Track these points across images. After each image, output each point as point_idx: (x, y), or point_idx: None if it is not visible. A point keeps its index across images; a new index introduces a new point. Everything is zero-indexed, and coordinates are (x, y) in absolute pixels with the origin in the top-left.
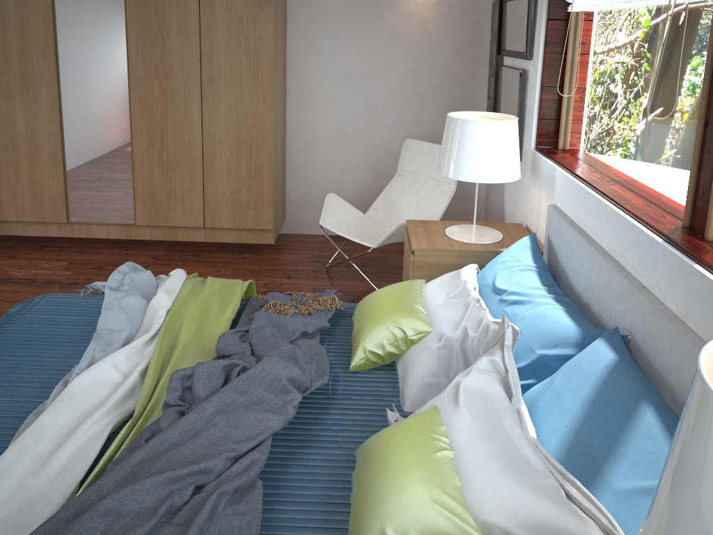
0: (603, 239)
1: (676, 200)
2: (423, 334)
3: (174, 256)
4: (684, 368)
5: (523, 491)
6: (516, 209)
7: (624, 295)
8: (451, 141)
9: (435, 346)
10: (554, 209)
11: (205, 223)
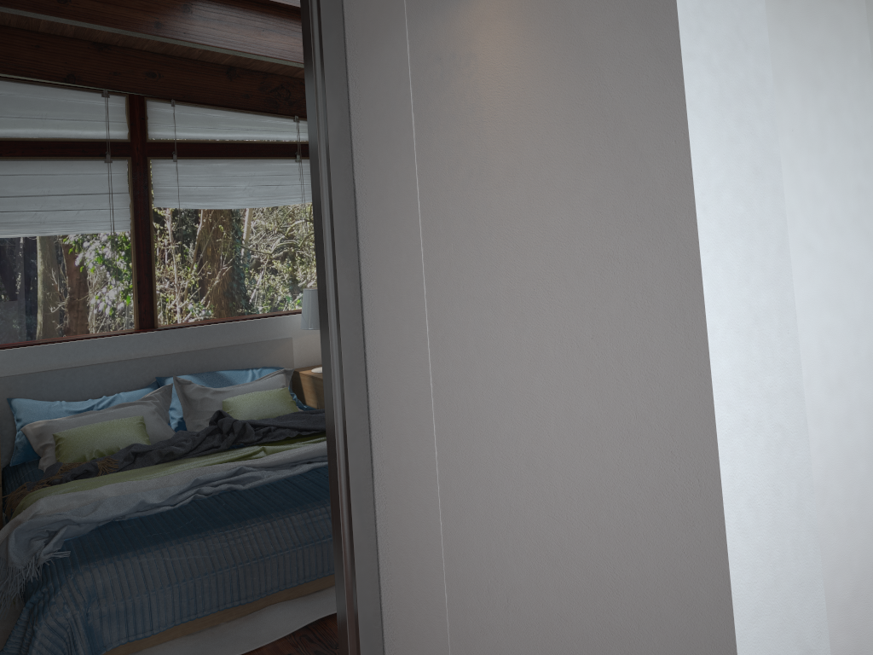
0: (96, 359)
1: (121, 323)
2: (143, 419)
3: None
4: (203, 361)
5: (271, 379)
6: None
7: (146, 365)
8: None
9: (157, 416)
10: (13, 375)
11: None
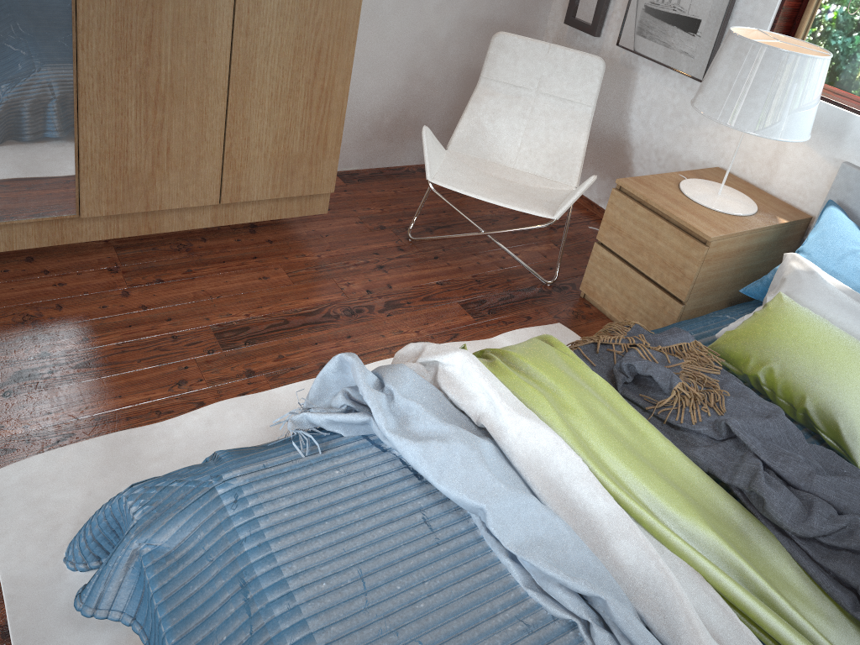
0: None
1: None
2: None
3: (146, 258)
4: None
5: None
6: (679, 141)
7: None
8: (765, 82)
9: None
10: None
11: (221, 198)
